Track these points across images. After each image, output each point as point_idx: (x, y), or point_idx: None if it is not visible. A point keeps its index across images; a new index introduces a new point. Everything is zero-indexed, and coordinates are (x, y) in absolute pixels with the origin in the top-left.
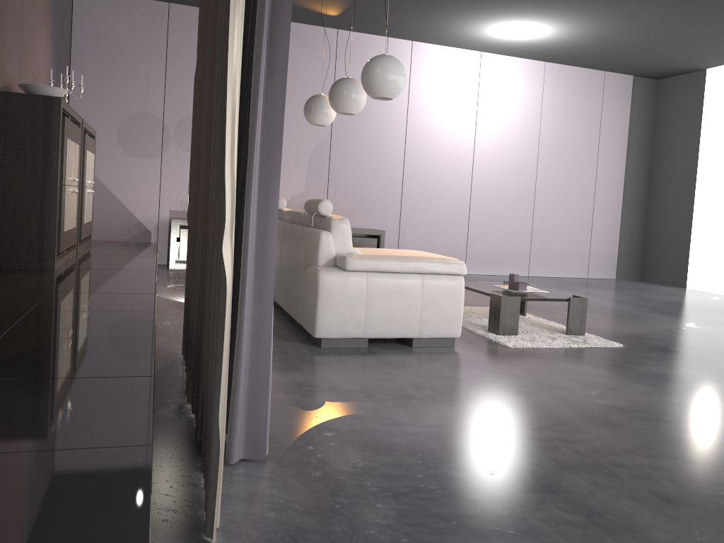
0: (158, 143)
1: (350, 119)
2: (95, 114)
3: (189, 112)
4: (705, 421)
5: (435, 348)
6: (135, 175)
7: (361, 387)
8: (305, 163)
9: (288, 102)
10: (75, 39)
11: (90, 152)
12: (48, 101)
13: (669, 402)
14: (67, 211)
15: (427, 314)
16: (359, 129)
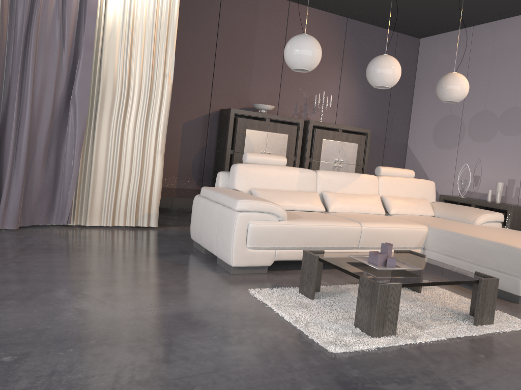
0: (456, 136)
1: None
2: (423, 120)
3: (479, 109)
4: None
5: (220, 268)
6: (440, 162)
7: (98, 245)
8: None
9: None
10: (417, 72)
11: (340, 141)
12: (228, 111)
13: (53, 314)
14: None
15: (218, 238)
16: None
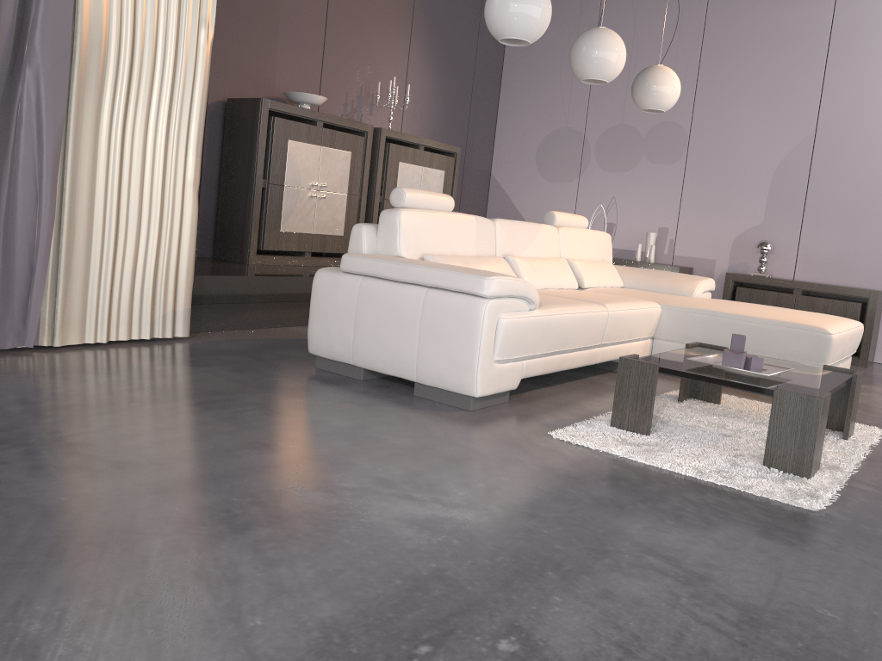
0: (576, 163)
1: (851, 108)
2: (518, 134)
3: (614, 121)
4: (286, 566)
5: (438, 404)
6: (550, 202)
7: (162, 386)
8: (767, 182)
9: (746, 93)
10: (507, 54)
11: (422, 166)
12: (255, 103)
13: (388, 539)
14: (295, 212)
15: (426, 349)
16: (868, 122)
